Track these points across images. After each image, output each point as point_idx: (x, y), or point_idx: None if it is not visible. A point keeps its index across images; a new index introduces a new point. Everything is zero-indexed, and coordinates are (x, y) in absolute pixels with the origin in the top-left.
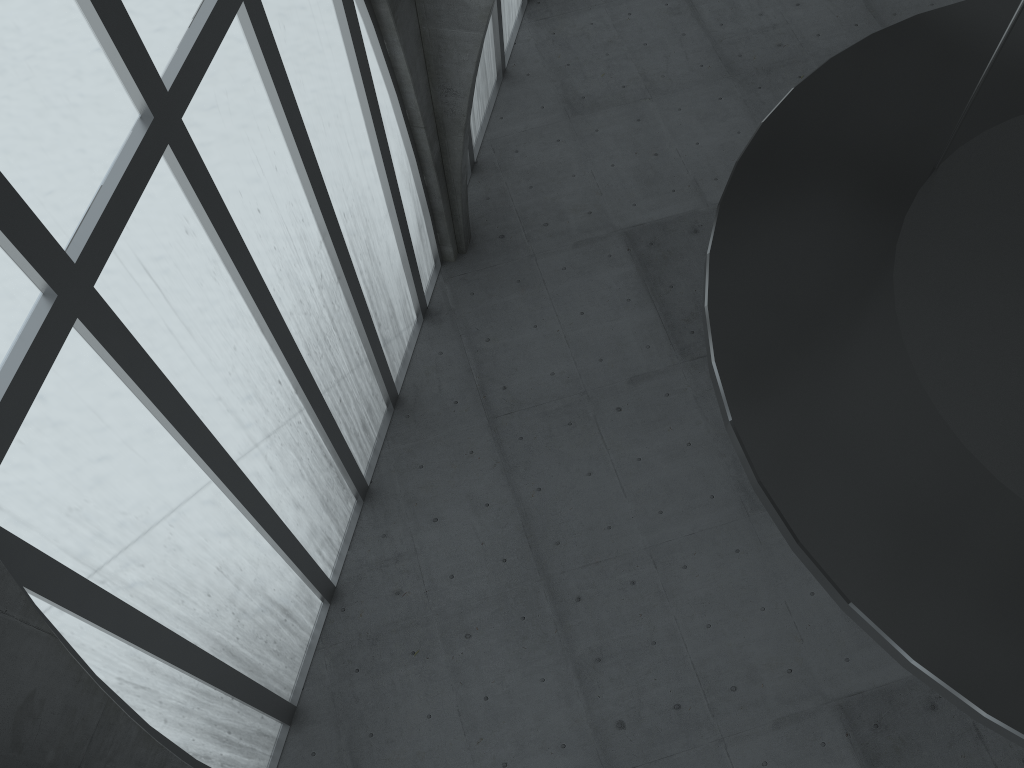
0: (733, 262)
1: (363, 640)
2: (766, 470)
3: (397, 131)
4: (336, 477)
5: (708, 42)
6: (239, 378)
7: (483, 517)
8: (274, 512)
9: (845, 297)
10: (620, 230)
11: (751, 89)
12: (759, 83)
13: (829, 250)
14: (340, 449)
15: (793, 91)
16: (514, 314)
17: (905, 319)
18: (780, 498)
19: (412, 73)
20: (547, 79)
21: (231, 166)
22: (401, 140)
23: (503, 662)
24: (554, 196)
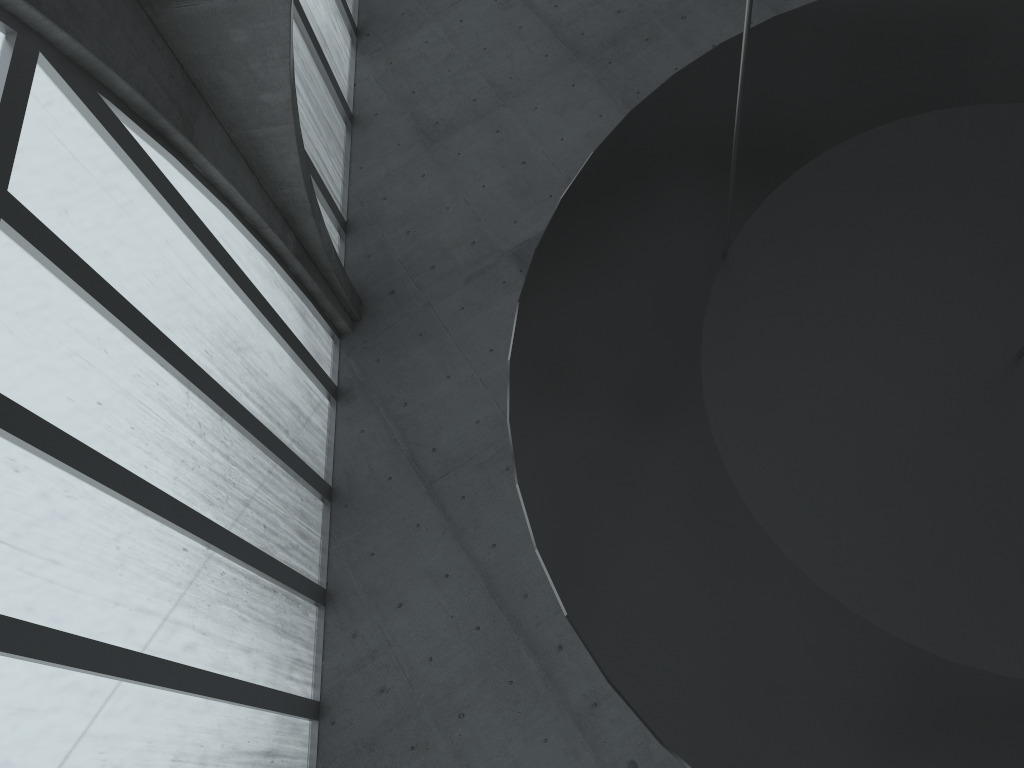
0: (535, 424)
1: (360, 748)
2: (613, 665)
3: (243, 239)
4: (285, 599)
5: (547, 28)
6: (134, 572)
7: (446, 589)
8: (220, 675)
9: (658, 435)
10: (508, 252)
11: (602, 66)
12: (608, 58)
13: (632, 383)
14: (279, 574)
15: (561, 202)
16: (424, 370)
17: (725, 445)
18: (633, 695)
19: (235, 183)
20: (396, 113)
21: (49, 379)
22: (251, 245)
23: (502, 733)
24: (433, 235)
